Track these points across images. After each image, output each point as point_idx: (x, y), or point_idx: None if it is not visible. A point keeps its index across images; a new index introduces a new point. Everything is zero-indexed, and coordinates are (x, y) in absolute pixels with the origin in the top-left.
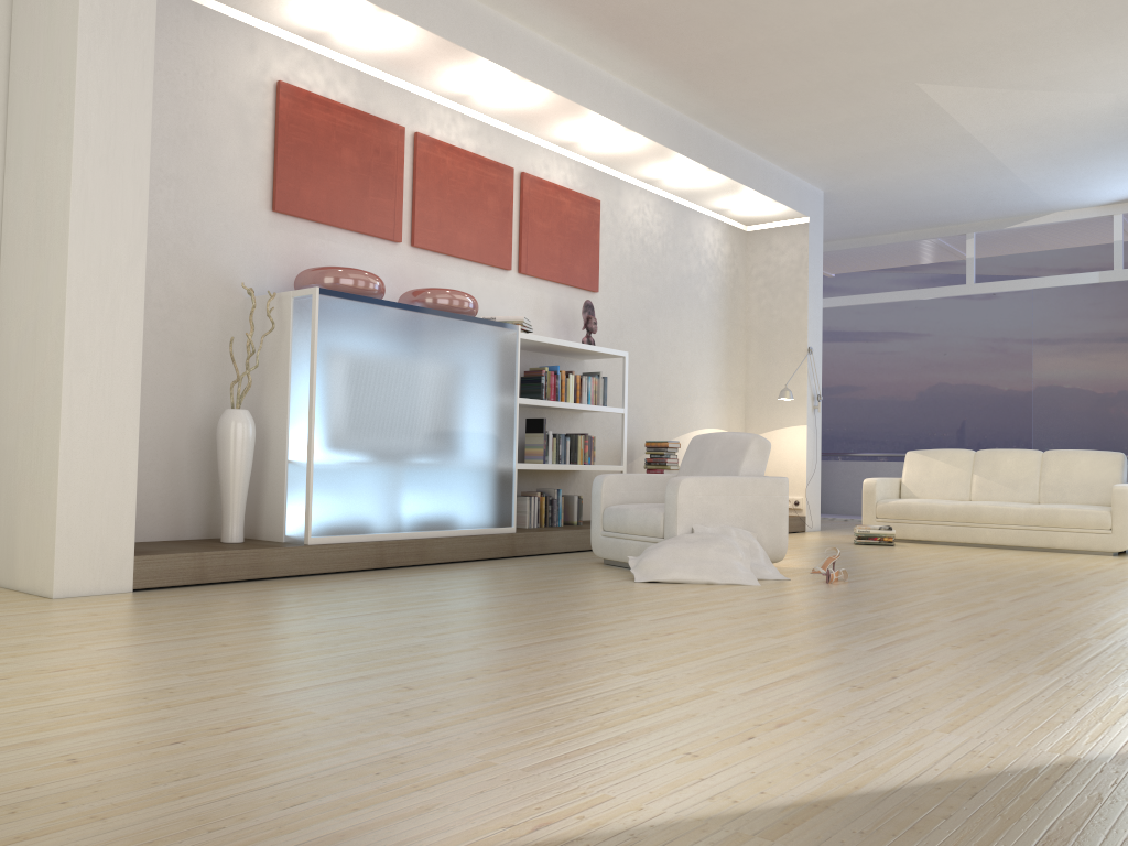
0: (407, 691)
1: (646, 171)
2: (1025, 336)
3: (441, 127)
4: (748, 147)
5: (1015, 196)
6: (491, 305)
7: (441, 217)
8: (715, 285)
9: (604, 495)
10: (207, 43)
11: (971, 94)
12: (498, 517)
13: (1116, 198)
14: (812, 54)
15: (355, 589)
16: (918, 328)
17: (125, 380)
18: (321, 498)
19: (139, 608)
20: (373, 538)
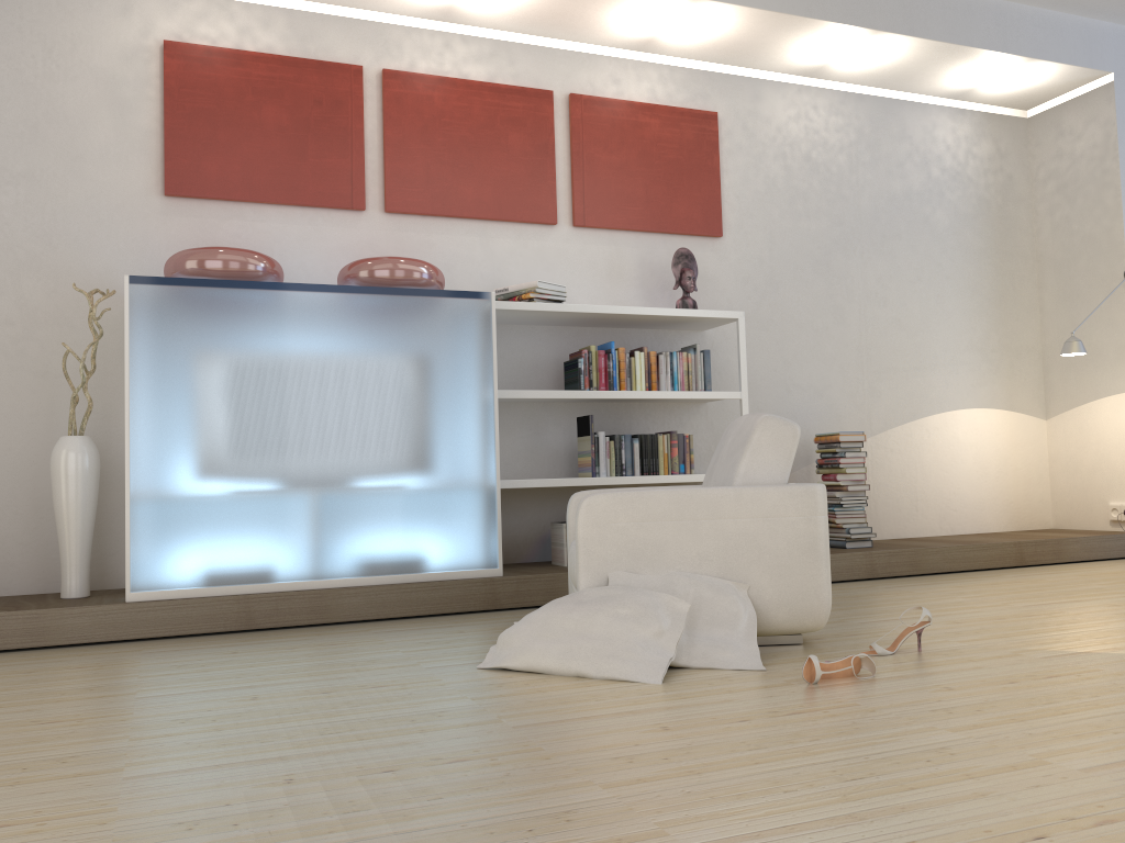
0: None
1: (788, 58)
2: None
3: (426, 57)
4: None
5: None
6: (528, 273)
7: (429, 170)
8: (964, 203)
9: (572, 522)
10: (62, 15)
11: None
12: (468, 555)
13: None
14: None
15: (63, 671)
16: None
17: None
18: (145, 542)
19: None
20: (238, 590)
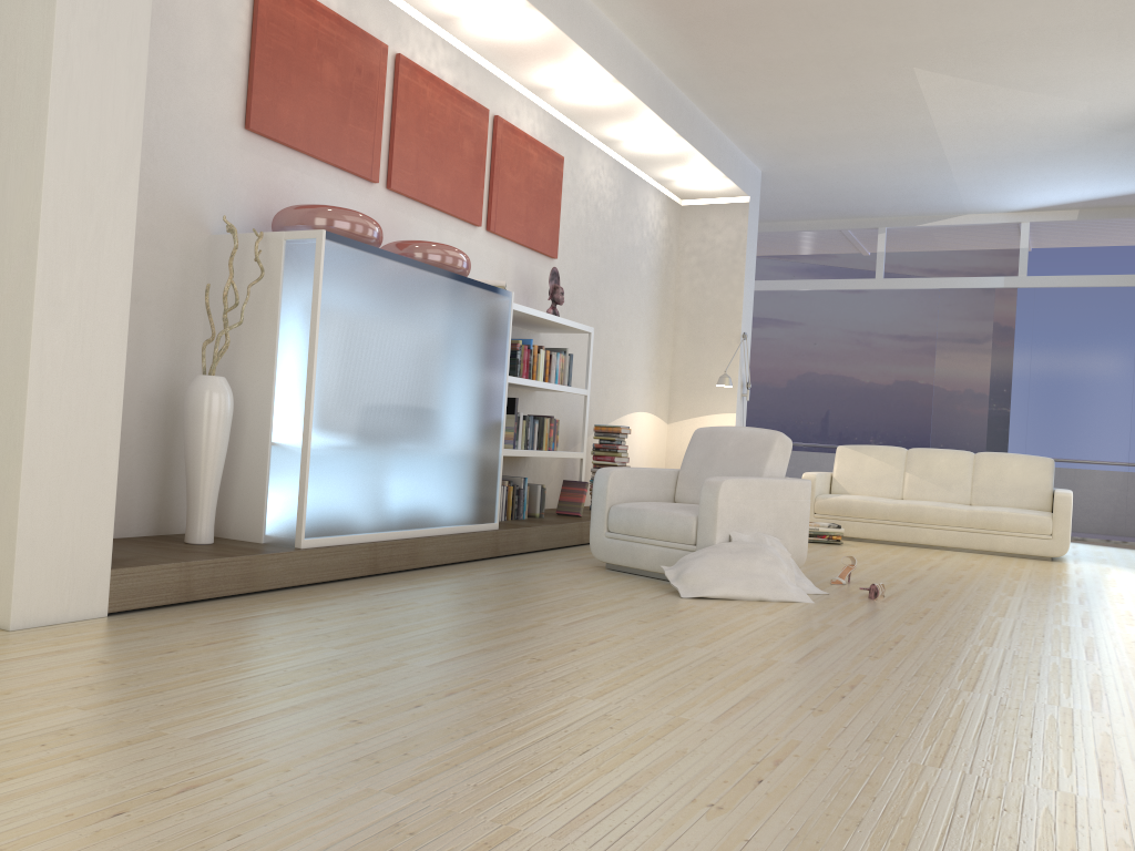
0: (722, 813)
1: (610, 129)
2: (887, 331)
3: (422, 51)
4: (711, 115)
5: (939, 195)
6: None
7: (418, 158)
8: (653, 260)
9: (610, 491)
10: None
11: (959, 86)
12: (483, 511)
13: (1028, 207)
14: (829, 22)
15: (388, 611)
16: (792, 317)
17: (108, 335)
18: (316, 491)
19: (152, 649)
20: (367, 538)
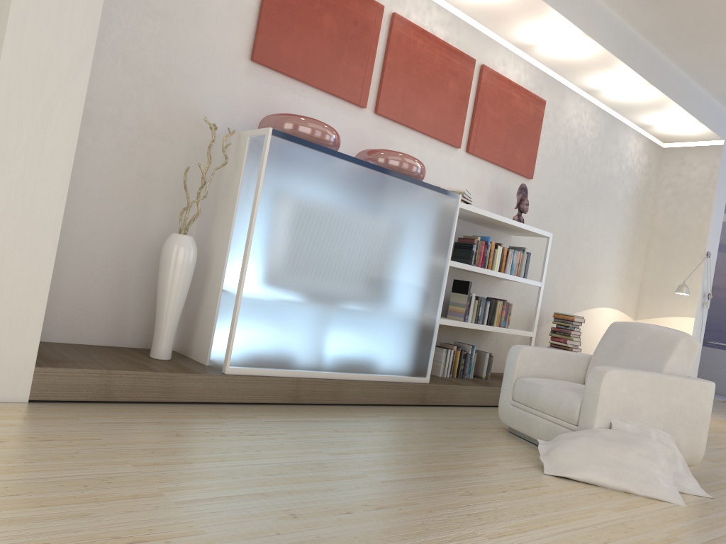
0: None
1: (589, 80)
2: None
3: (417, 12)
4: (685, 69)
5: None
6: (438, 176)
7: (405, 91)
8: (630, 189)
9: (518, 365)
10: None
11: None
12: (414, 367)
13: None
14: None
15: (248, 437)
16: None
17: (49, 188)
18: (244, 330)
19: None
20: (292, 374)
